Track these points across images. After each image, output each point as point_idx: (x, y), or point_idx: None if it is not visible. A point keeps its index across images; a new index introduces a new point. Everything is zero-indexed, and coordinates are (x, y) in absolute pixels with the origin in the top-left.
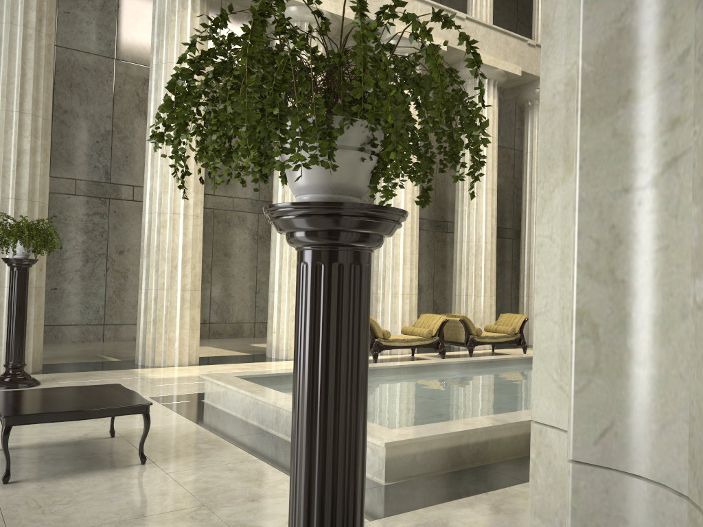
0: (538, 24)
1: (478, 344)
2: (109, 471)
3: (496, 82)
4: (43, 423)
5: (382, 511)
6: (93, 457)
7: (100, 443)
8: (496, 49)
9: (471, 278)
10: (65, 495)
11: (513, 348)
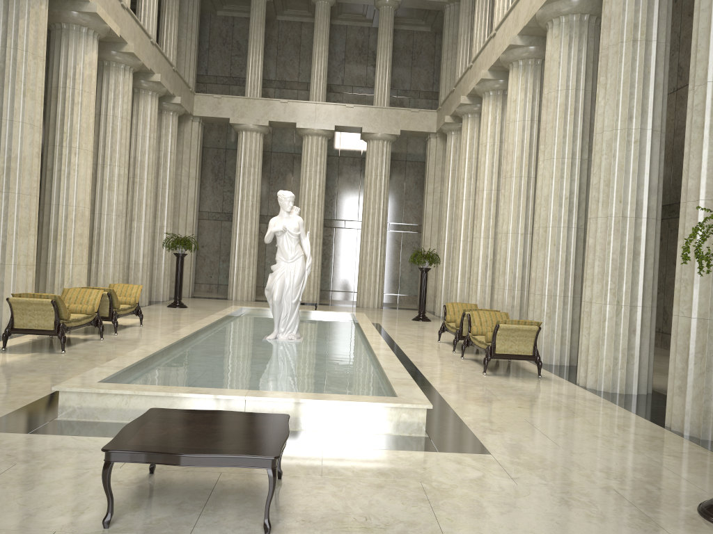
0: None
1: (118, 317)
2: (284, 492)
3: (99, 36)
4: (4, 491)
5: (477, 448)
6: (223, 490)
7: (170, 481)
8: (103, 1)
9: (69, 246)
10: (342, 515)
11: None
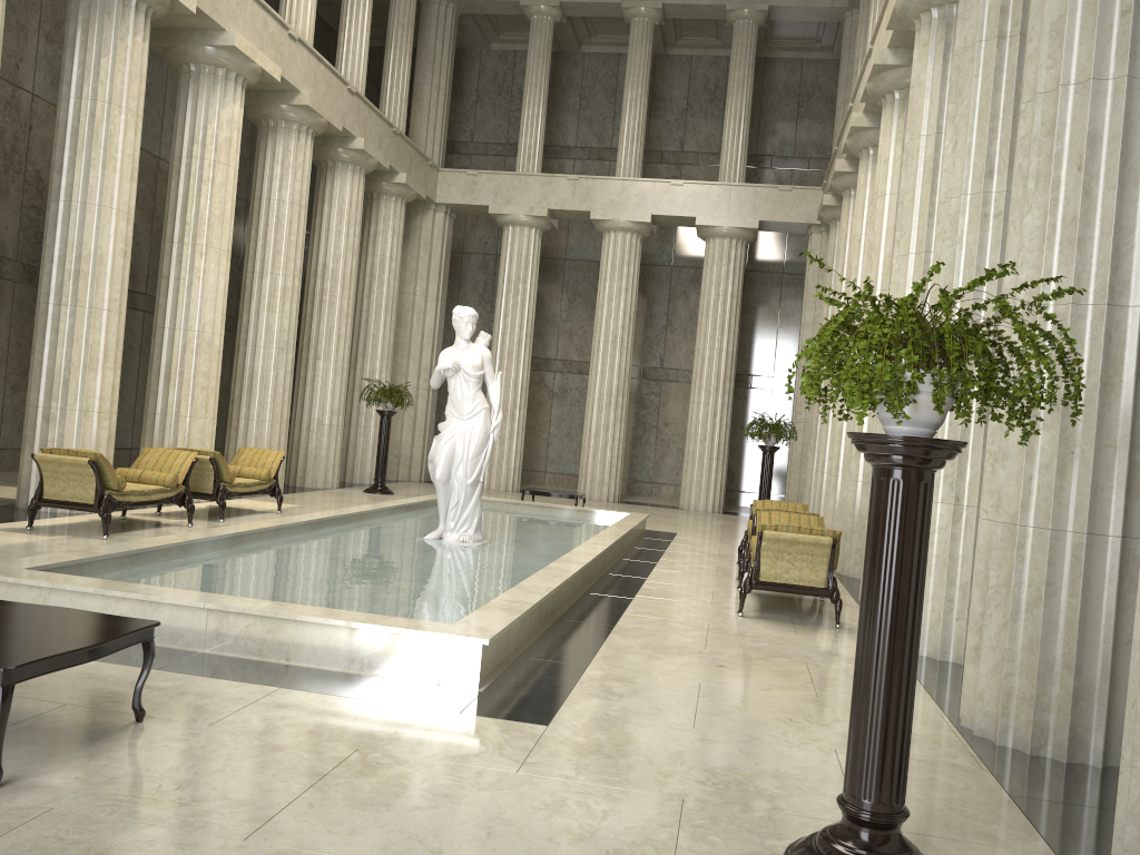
0: (293, 3)
1: (229, 495)
2: (116, 739)
3: (246, 81)
4: None
5: (537, 715)
6: (27, 727)
7: None
8: (253, 29)
9: (187, 389)
10: (148, 779)
11: (233, 498)
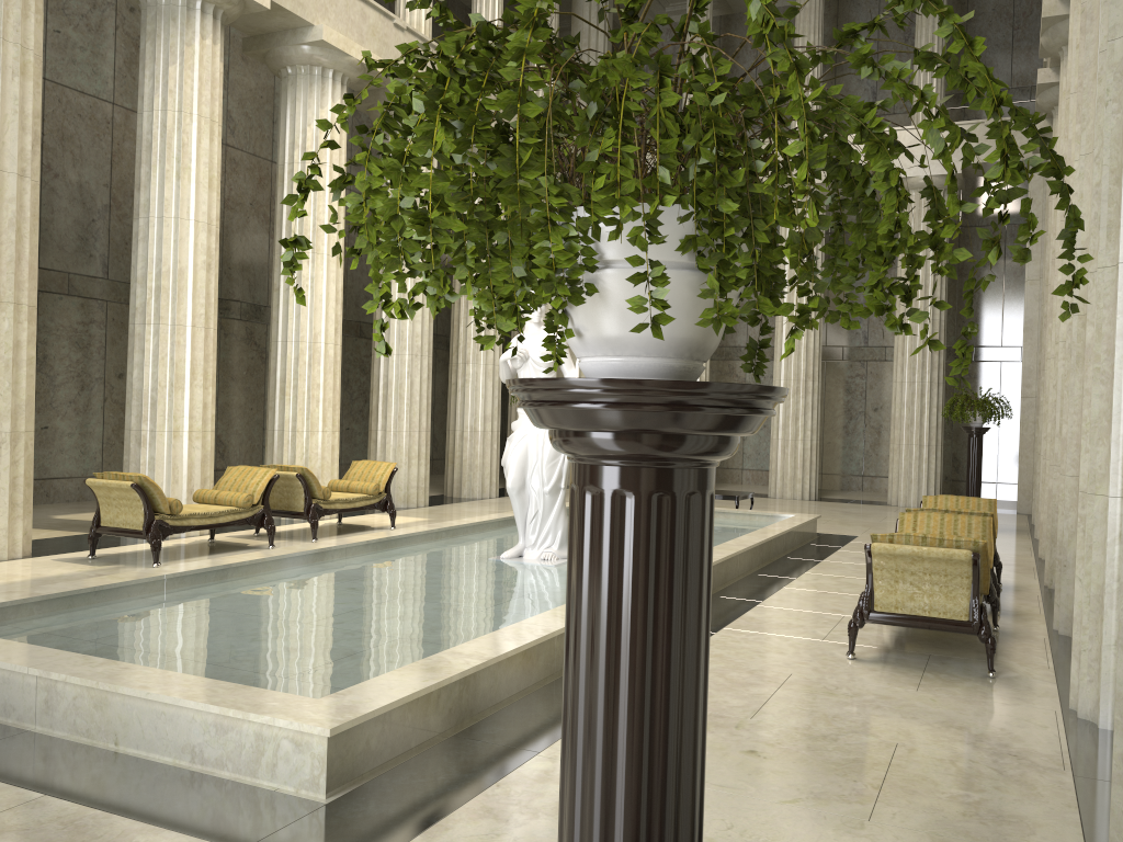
0: None
1: (325, 513)
2: None
3: (346, 78)
4: None
5: None
6: None
7: None
8: (348, 22)
9: (303, 403)
10: None
11: (366, 514)
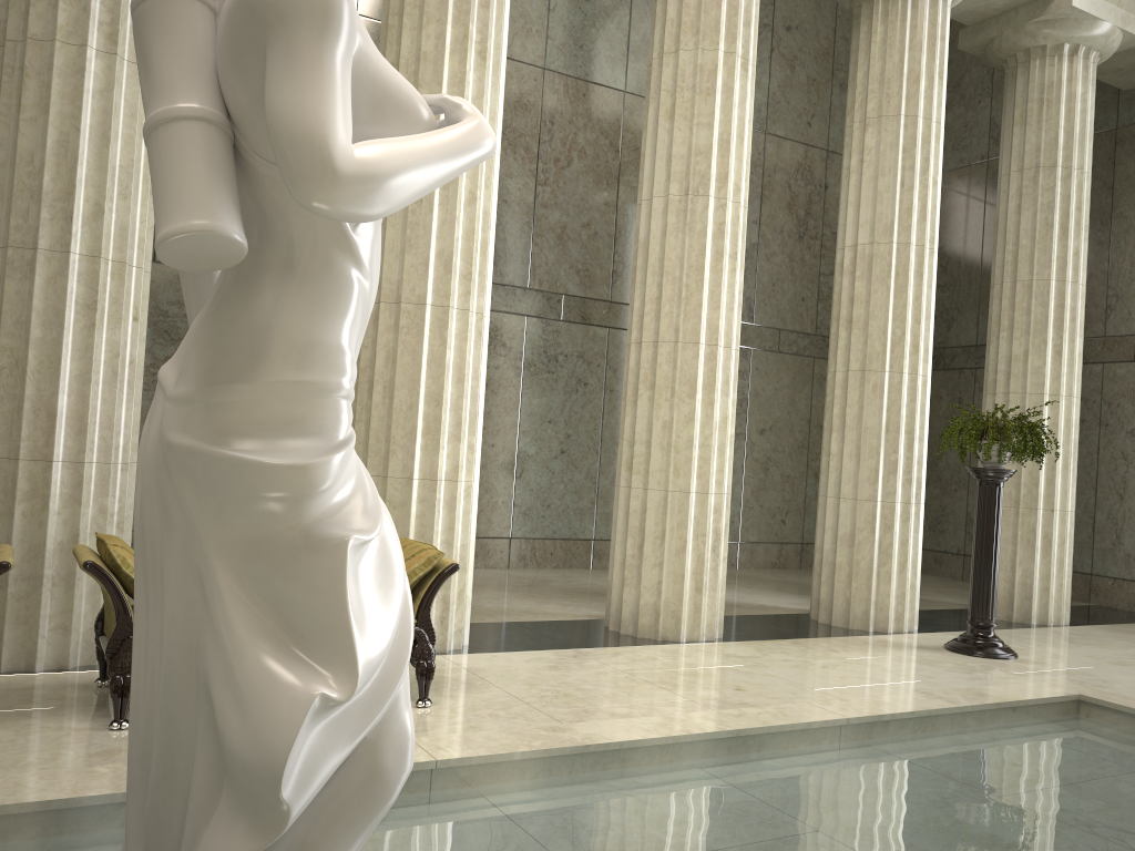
0: None
1: None
2: None
3: None
4: None
5: None
6: None
7: None
8: None
9: None
10: None
11: None
